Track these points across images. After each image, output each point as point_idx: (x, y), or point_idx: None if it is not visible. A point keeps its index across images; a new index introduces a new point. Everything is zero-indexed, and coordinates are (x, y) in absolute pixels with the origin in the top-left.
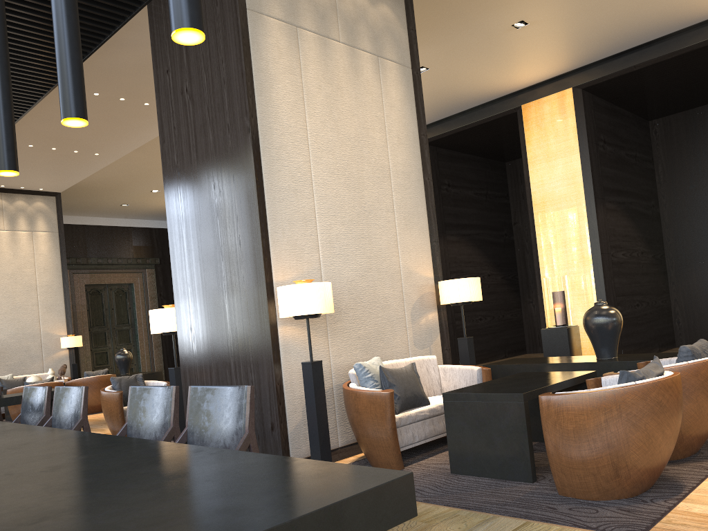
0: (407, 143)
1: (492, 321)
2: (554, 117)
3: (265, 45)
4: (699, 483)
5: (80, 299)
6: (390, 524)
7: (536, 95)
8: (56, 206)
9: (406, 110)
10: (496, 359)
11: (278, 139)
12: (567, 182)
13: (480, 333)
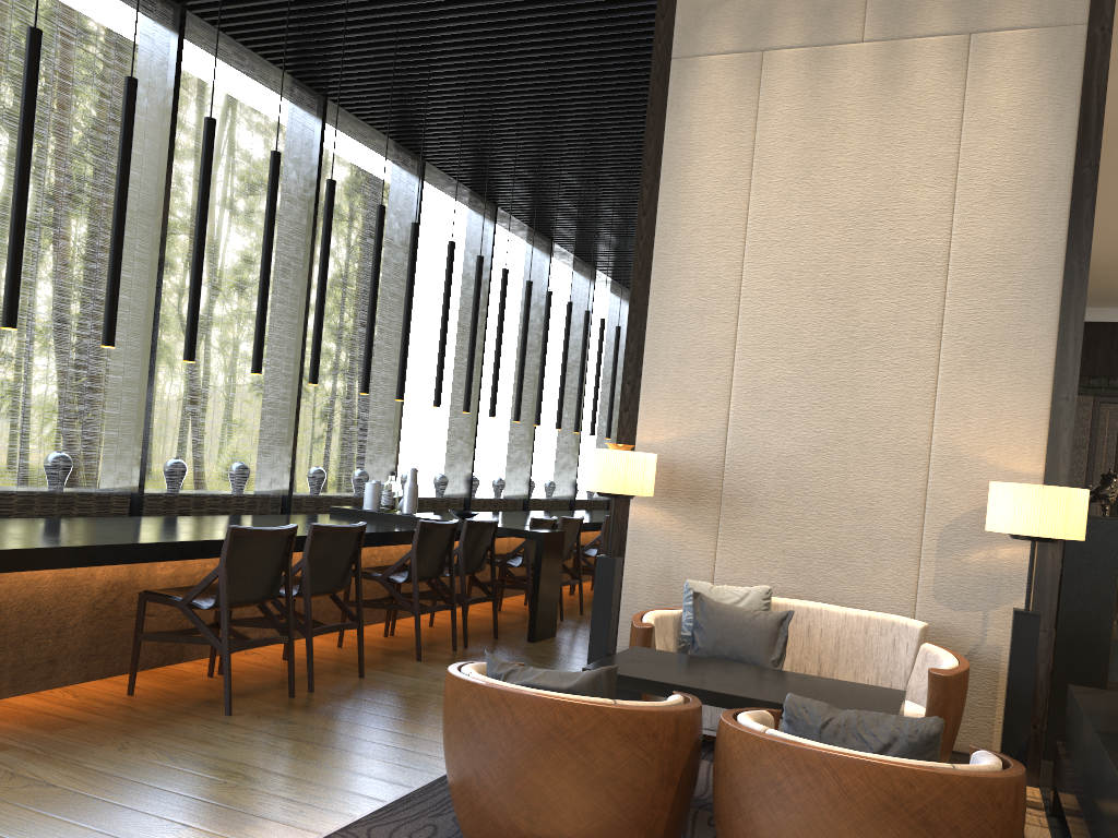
0: (1022, 194)
1: None
2: None
3: (691, 102)
4: None
5: (1105, 445)
6: None
7: None
8: None
9: (1039, 124)
10: None
11: (686, 238)
12: None
13: None
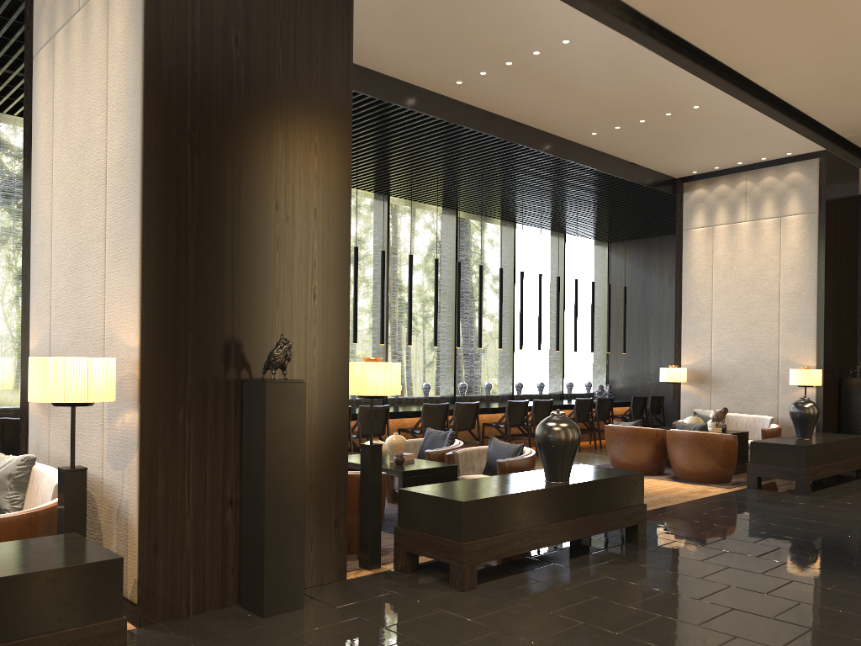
0: (126, 105)
1: None
2: None
3: (37, 87)
4: None
5: None
6: None
7: None
8: (818, 172)
9: (129, 42)
10: None
11: (38, 190)
12: None
13: None
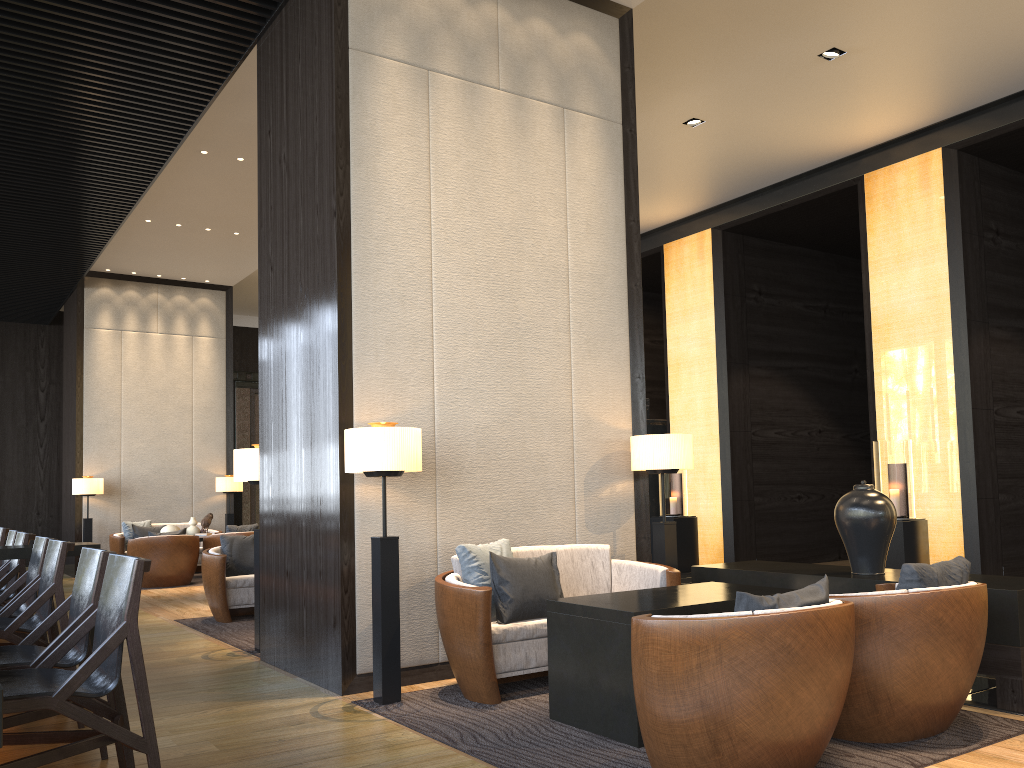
0: (603, 232)
1: (820, 502)
2: (912, 193)
3: (373, 96)
4: None
5: None
6: None
7: (886, 159)
8: (225, 304)
9: (607, 185)
10: (821, 561)
11: (382, 225)
12: (925, 295)
13: (797, 519)
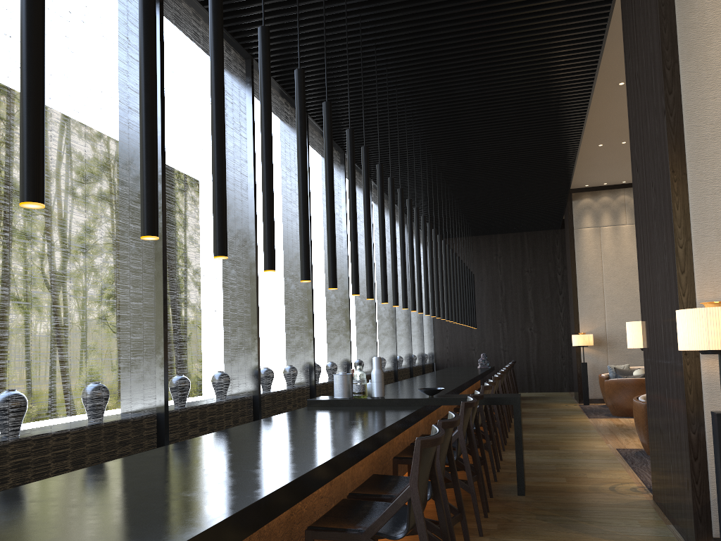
0: None
1: None
2: None
3: None
4: None
5: None
6: None
7: None
8: None
9: None
10: None
11: (717, 110)
12: None
13: None
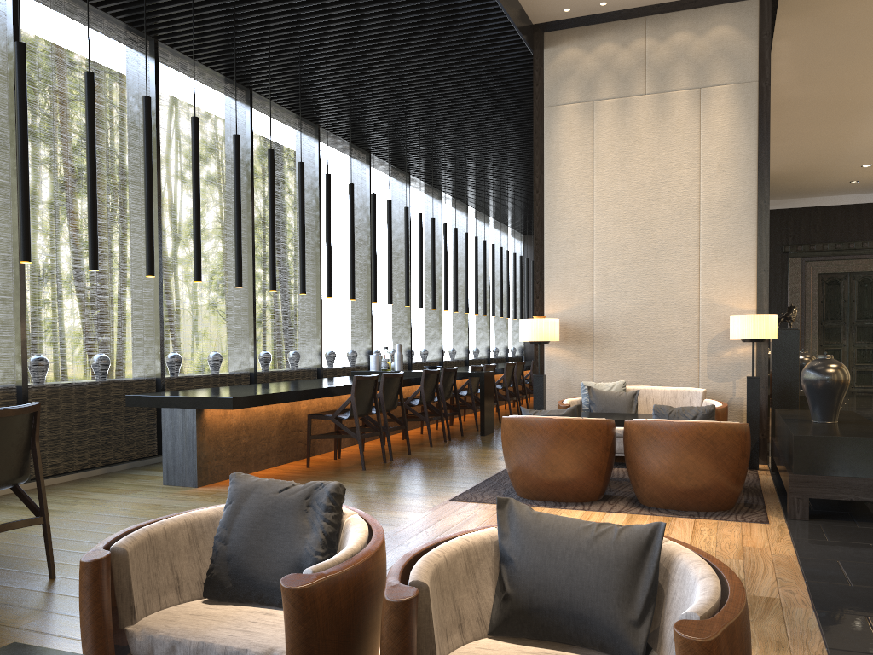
0: (733, 169)
1: None
2: None
3: (557, 130)
4: (574, 509)
5: (811, 289)
6: (223, 408)
7: None
8: None
9: (739, 133)
10: None
11: (561, 203)
12: None
13: None
